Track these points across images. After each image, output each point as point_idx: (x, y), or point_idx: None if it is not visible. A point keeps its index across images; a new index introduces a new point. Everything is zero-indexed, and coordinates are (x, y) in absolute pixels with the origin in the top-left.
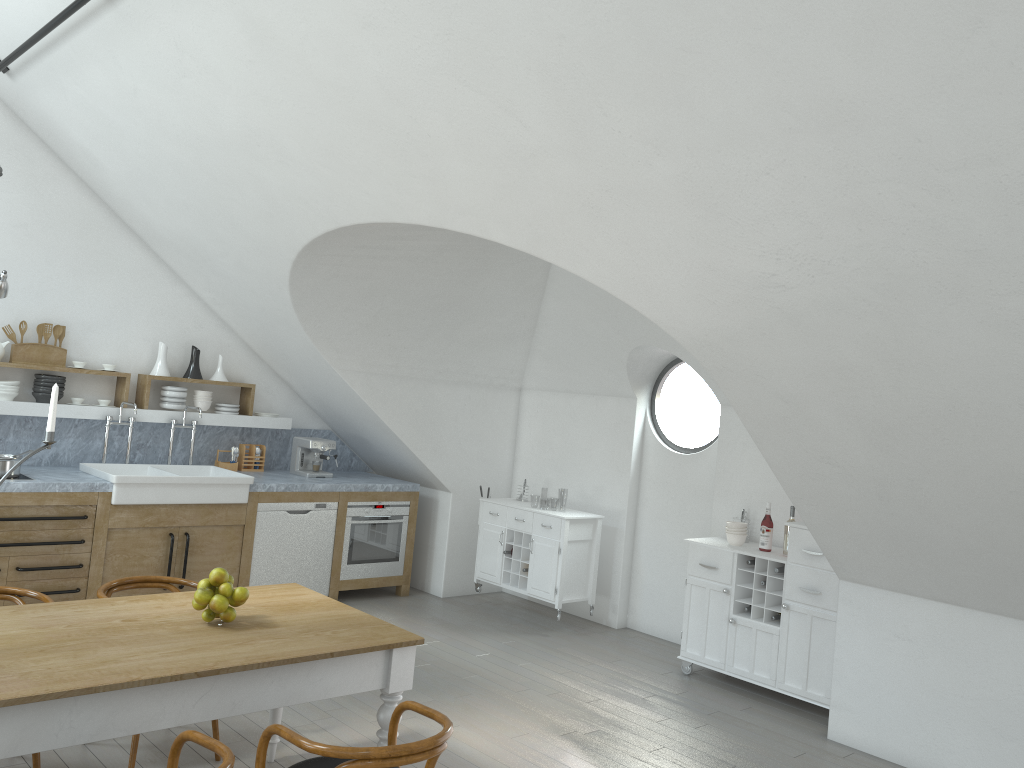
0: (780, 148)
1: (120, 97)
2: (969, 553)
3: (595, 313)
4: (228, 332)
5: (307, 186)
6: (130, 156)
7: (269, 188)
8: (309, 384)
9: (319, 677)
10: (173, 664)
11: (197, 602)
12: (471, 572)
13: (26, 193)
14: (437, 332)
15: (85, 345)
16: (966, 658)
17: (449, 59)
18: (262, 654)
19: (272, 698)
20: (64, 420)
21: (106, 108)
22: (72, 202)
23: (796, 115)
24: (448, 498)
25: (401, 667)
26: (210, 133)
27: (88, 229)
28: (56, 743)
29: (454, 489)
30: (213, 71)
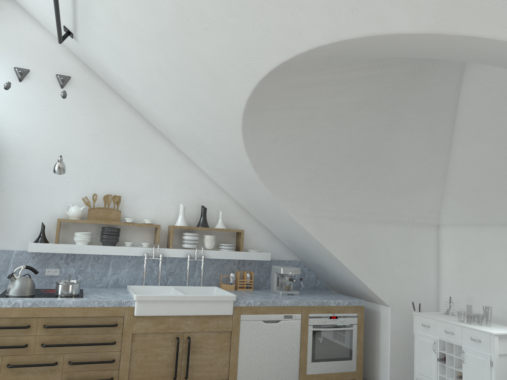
0: None
1: (114, 23)
2: None
3: (502, 152)
4: (226, 196)
5: (227, 46)
6: (138, 73)
7: (207, 62)
8: (279, 228)
9: None
10: None
11: None
12: (411, 370)
13: (97, 115)
14: (366, 182)
15: (134, 208)
16: None
17: None
18: None
19: None
20: (122, 257)
21: (113, 38)
22: (124, 119)
23: None
24: (387, 311)
25: None
26: (161, 26)
27: (134, 135)
28: None
29: (391, 304)
30: None
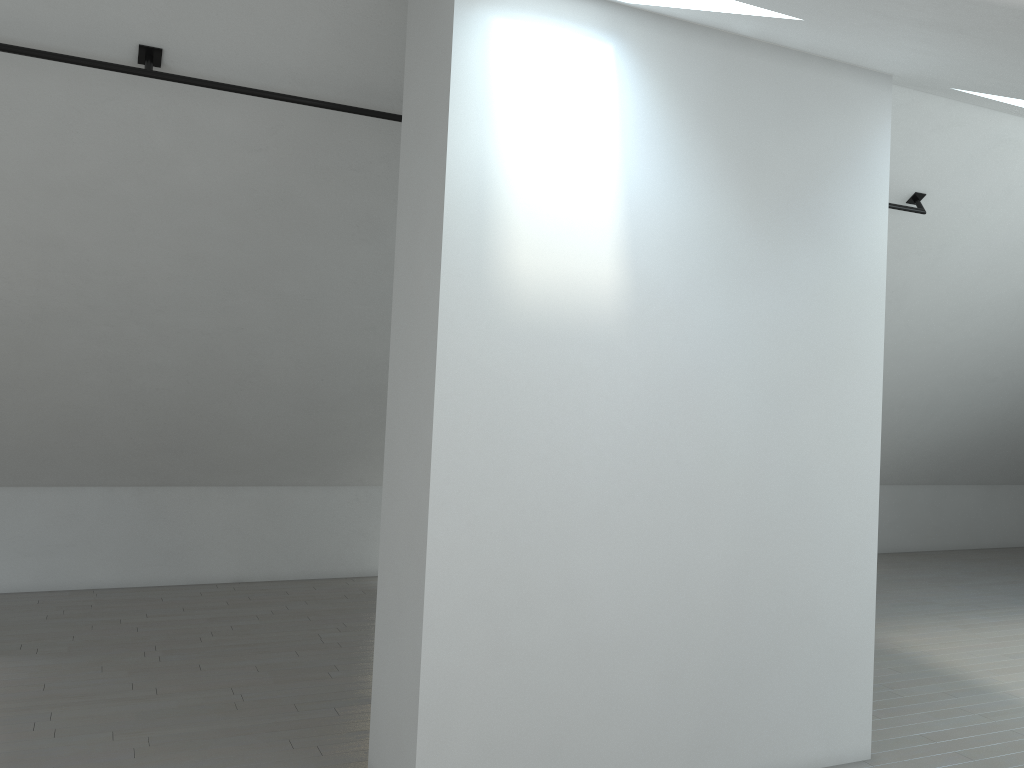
0: (10, 247)
1: None
2: (21, 452)
3: None
4: None
5: None
6: None
7: None
8: None
9: None
10: None
11: None
12: None
13: None
14: None
15: None
16: (3, 516)
17: None
18: None
19: None
20: None
21: None
22: None
23: (28, 236)
24: None
25: None
26: None
27: None
28: None
29: None
30: None
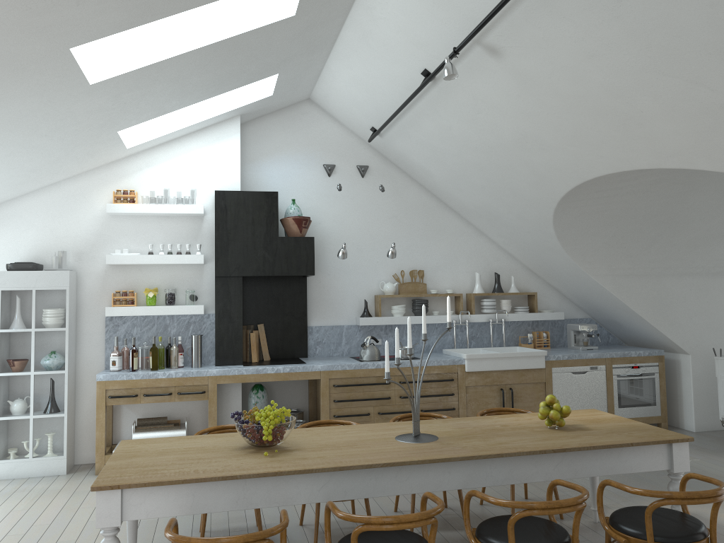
0: None
1: (441, 133)
2: None
3: None
4: (514, 261)
5: (560, 160)
6: (448, 165)
7: (535, 166)
8: (572, 288)
9: (625, 459)
10: (538, 445)
11: (541, 414)
12: (715, 413)
13: (394, 198)
14: (660, 240)
15: (435, 280)
16: None
17: (650, 62)
18: (587, 442)
19: (598, 469)
20: (430, 325)
21: (433, 141)
22: (417, 198)
23: None
24: (687, 359)
25: (679, 456)
26: (495, 141)
27: (427, 212)
28: (485, 483)
29: (691, 352)
30: (495, 106)
